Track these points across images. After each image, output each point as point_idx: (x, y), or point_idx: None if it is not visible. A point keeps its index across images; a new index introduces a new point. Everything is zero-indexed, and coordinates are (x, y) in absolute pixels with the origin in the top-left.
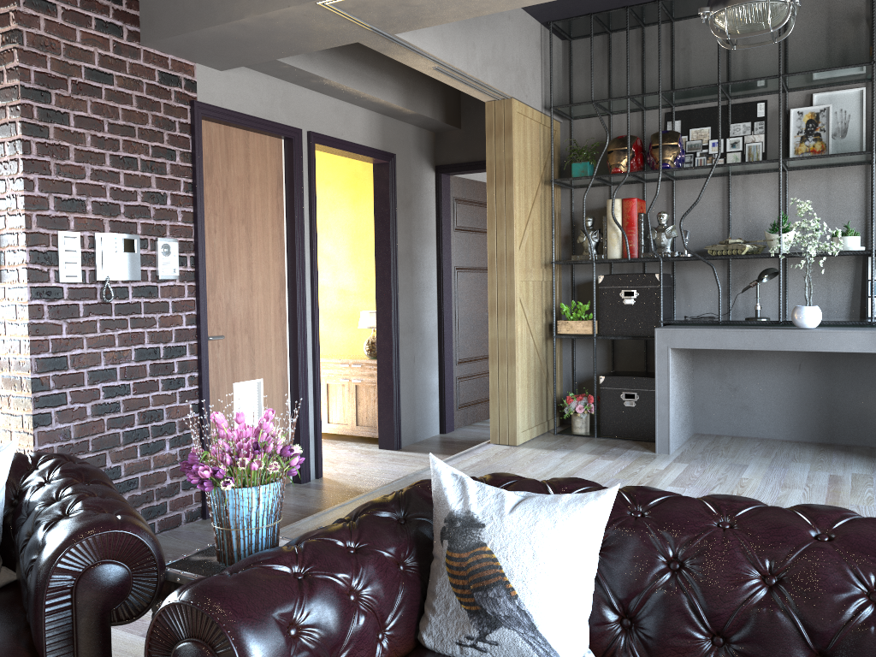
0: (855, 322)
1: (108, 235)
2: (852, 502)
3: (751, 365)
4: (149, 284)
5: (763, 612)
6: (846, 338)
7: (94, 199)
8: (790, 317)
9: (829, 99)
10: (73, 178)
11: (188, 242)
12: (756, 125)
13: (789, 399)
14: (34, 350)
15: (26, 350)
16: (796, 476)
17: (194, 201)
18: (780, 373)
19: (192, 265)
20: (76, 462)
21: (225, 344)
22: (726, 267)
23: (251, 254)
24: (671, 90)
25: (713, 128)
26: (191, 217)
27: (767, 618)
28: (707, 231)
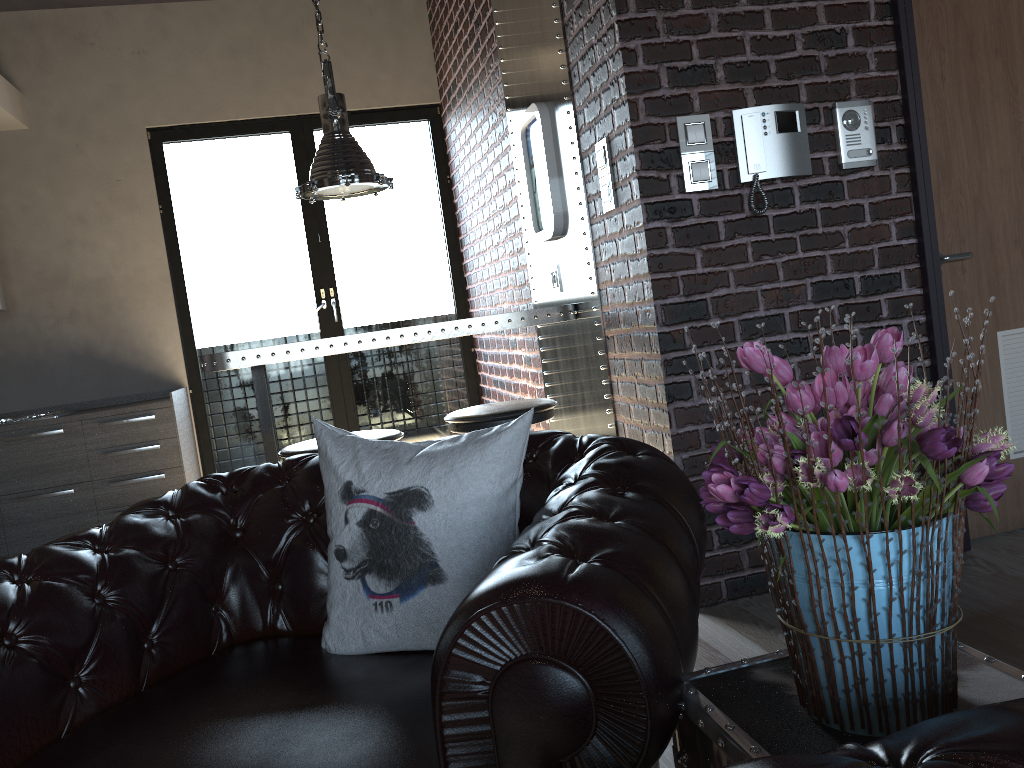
0: None
1: (750, 111)
2: None
3: None
4: (826, 180)
5: None
6: None
7: (726, 61)
8: None
9: None
10: (691, 35)
11: (890, 103)
12: None
13: None
14: (658, 293)
15: (648, 294)
16: None
17: (896, 32)
18: None
19: (900, 140)
20: (638, 452)
21: (975, 267)
22: None
23: (1016, 108)
24: None
25: None
26: (892, 61)
27: None
28: None
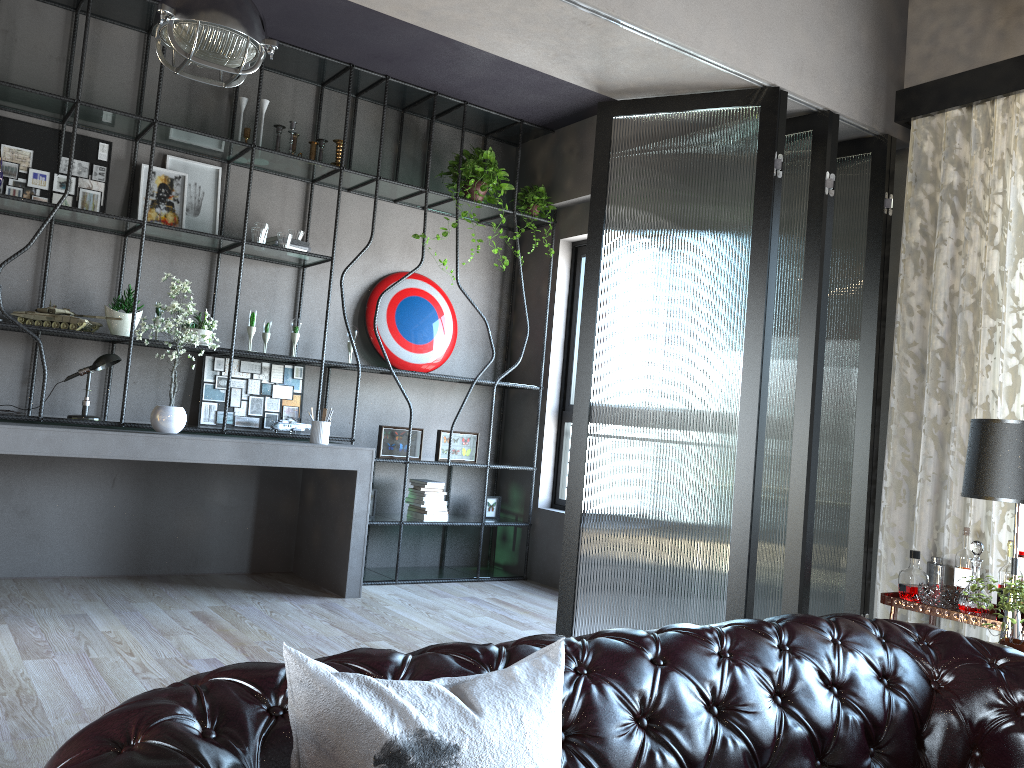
0: (207, 429)
1: None
2: (254, 639)
3: (51, 479)
4: None
5: (658, 760)
6: (215, 447)
7: None
8: (110, 418)
9: (184, 167)
10: None
11: None
12: (97, 169)
13: (96, 523)
14: None
15: None
16: (161, 619)
17: None
18: (89, 489)
19: None
20: None
21: None
22: (32, 344)
23: None
24: (8, 83)
25: (37, 154)
26: None
27: (662, 765)
28: (9, 290)
